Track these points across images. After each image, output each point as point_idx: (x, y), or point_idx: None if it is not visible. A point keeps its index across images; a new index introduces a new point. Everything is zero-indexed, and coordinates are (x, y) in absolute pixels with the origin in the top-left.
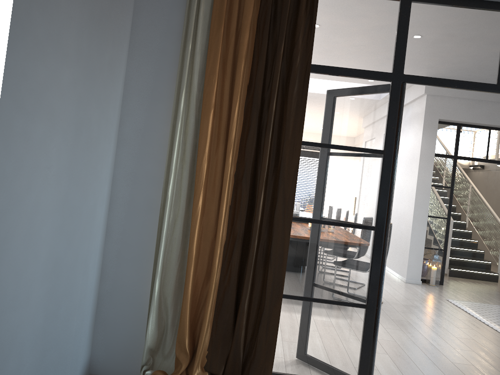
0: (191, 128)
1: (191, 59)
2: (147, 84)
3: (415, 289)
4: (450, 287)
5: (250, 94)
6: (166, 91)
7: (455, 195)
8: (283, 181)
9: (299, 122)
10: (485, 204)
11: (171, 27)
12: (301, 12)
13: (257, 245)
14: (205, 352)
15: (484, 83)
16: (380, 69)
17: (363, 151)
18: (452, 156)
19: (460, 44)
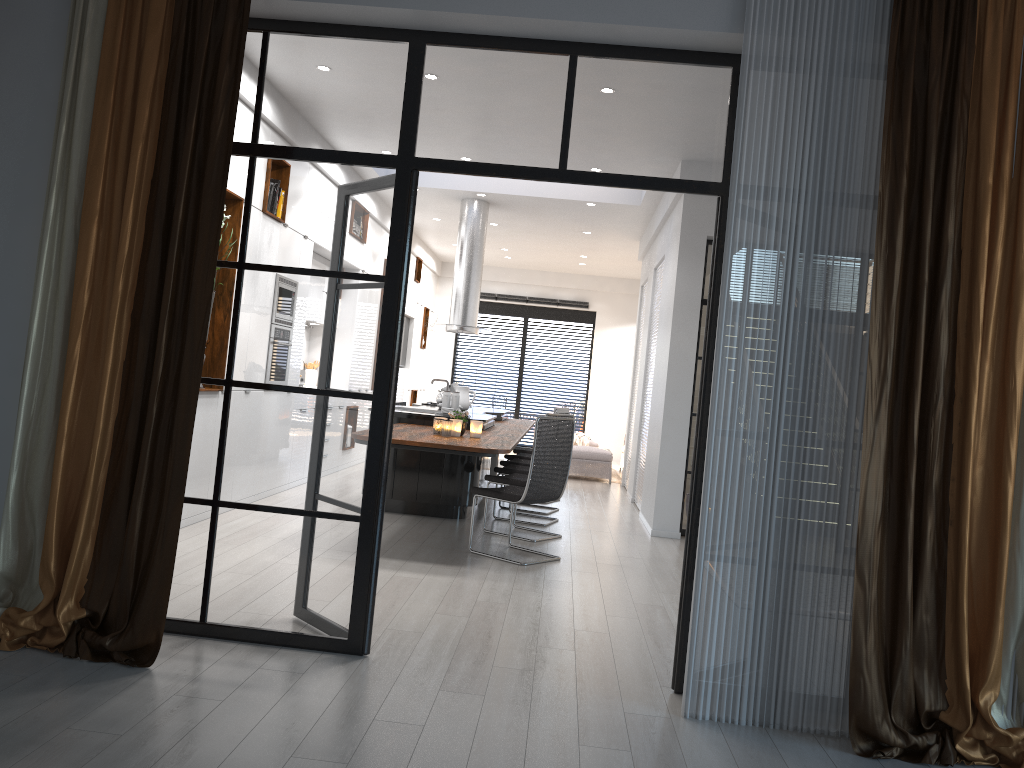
0: (67, 247)
1: (70, 143)
2: (9, 183)
3: (657, 544)
4: None
5: (153, 194)
6: (38, 192)
7: None
8: (193, 321)
9: (216, 232)
10: None
11: (45, 95)
12: (220, 69)
13: (158, 419)
14: (84, 581)
15: (537, 168)
16: (379, 150)
17: (354, 277)
18: None
19: (501, 108)
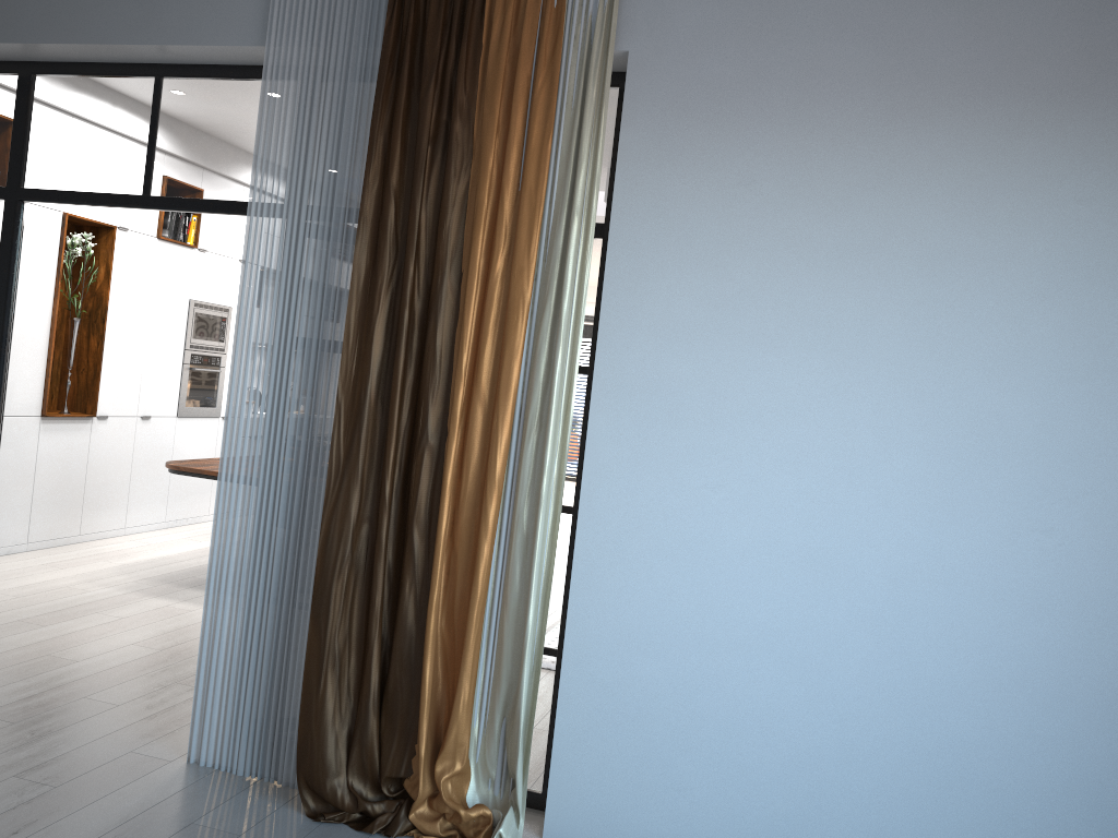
0: None
1: None
2: None
3: None
4: None
5: None
6: None
7: None
8: None
9: None
10: None
11: None
12: None
13: None
14: None
15: (122, 195)
16: None
17: None
18: None
19: (95, 135)
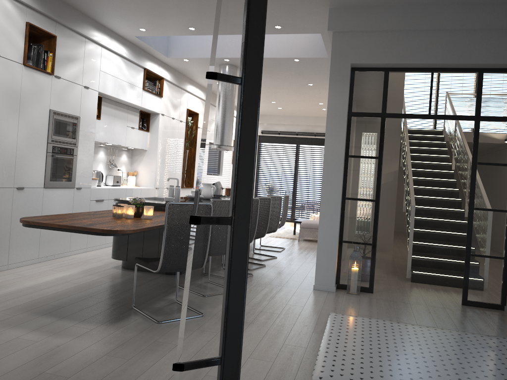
0: None
1: None
2: None
3: (310, 298)
4: (379, 296)
5: None
6: None
7: (460, 176)
8: None
9: None
10: None
11: None
12: None
13: None
14: None
15: None
16: None
17: None
18: (379, 114)
19: None
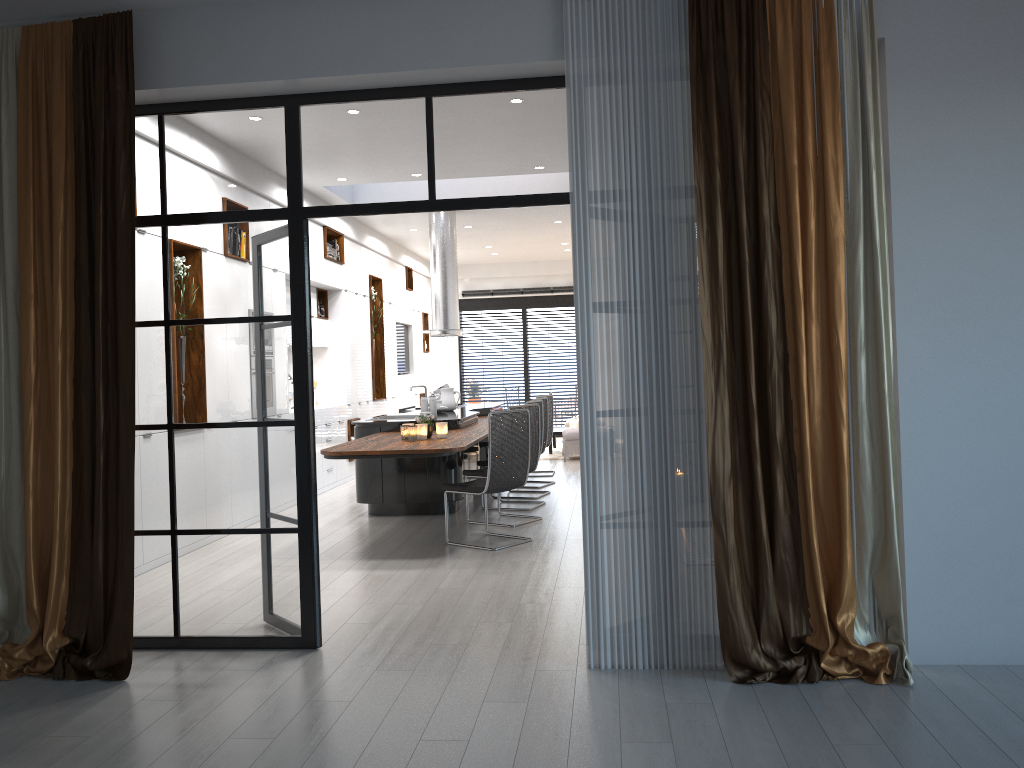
0: (12, 329)
1: (3, 239)
2: None
3: None
4: None
5: (77, 274)
6: None
7: None
8: (123, 380)
9: (132, 301)
10: None
11: None
12: (117, 159)
13: (106, 467)
14: (64, 613)
15: (410, 202)
16: (271, 205)
17: (265, 320)
18: None
19: (372, 152)
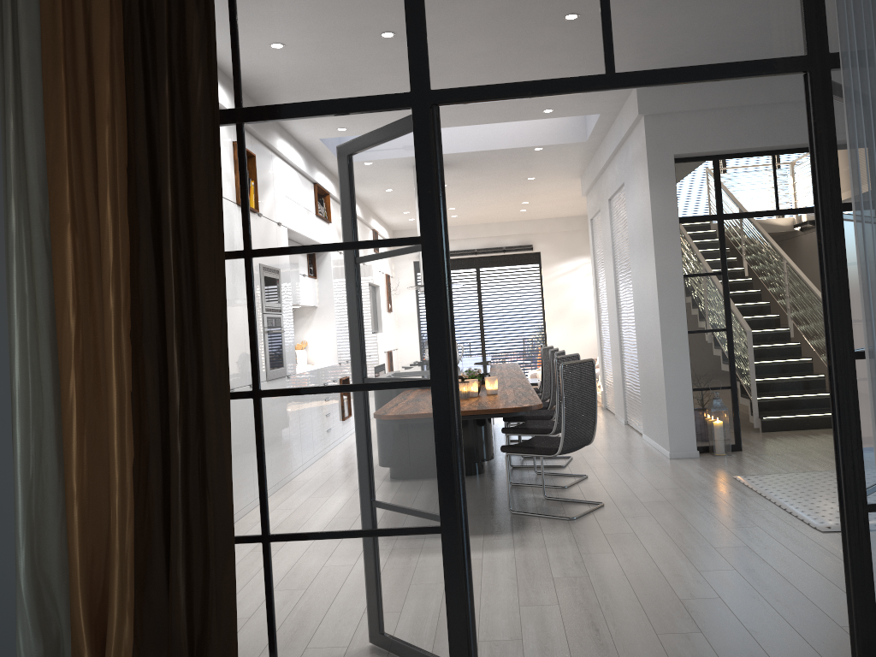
0: (39, 265)
1: (22, 141)
2: None
3: (683, 468)
4: (754, 452)
5: (132, 184)
6: None
7: (766, 283)
8: (207, 330)
9: (217, 216)
10: (811, 289)
11: None
12: (187, 17)
13: (185, 456)
14: None
15: (580, 77)
16: (387, 89)
17: (384, 244)
18: (714, 216)
19: (524, 14)
